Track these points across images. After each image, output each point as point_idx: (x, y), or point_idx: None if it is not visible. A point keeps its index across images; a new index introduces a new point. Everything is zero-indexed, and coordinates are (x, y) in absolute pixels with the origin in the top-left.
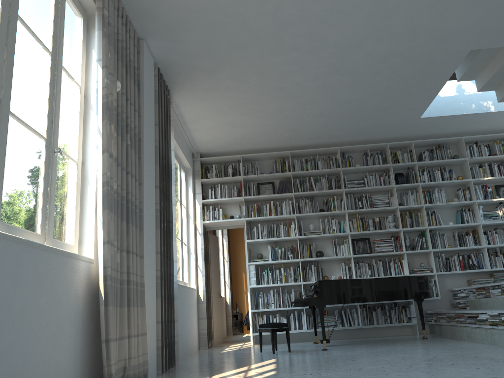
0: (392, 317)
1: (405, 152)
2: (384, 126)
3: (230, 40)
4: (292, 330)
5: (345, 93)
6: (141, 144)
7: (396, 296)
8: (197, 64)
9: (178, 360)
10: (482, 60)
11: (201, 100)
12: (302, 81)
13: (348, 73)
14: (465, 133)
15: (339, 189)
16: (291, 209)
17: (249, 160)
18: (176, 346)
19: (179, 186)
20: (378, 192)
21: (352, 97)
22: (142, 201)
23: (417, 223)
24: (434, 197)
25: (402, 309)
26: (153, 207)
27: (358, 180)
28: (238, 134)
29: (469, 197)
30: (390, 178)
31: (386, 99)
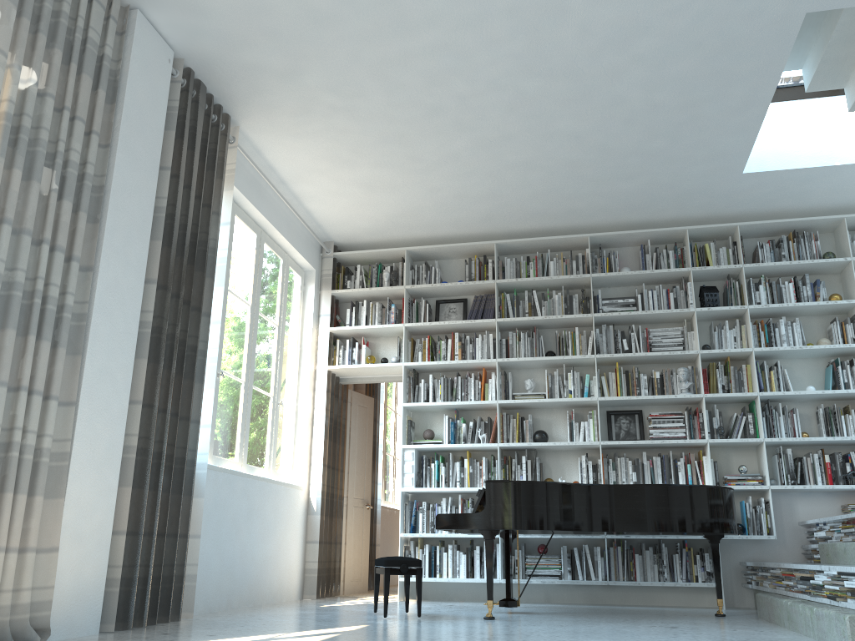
0: (674, 568)
1: (727, 246)
2: (672, 192)
3: (297, 5)
4: (476, 577)
5: (567, 119)
6: (106, 197)
7: (653, 523)
8: (256, 60)
9: (193, 611)
10: (848, 41)
11: (293, 135)
12: (471, 93)
13: (556, 73)
14: (853, 209)
15: (585, 314)
16: (491, 349)
17: (424, 259)
18: (192, 584)
19: (280, 298)
20: (666, 323)
21: (584, 127)
22: (91, 300)
23: (737, 385)
24: (779, 335)
25: (696, 555)
26: (133, 317)
27: (625, 298)
28: (390, 207)
29: (854, 336)
30: (687, 295)
31: (655, 131)
